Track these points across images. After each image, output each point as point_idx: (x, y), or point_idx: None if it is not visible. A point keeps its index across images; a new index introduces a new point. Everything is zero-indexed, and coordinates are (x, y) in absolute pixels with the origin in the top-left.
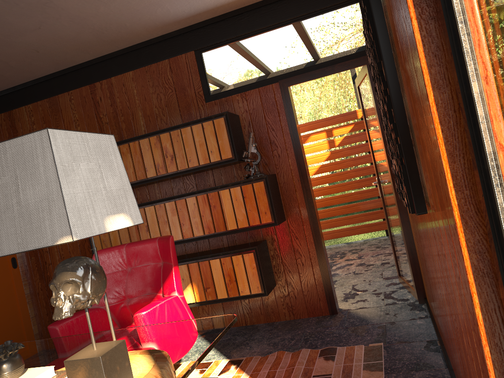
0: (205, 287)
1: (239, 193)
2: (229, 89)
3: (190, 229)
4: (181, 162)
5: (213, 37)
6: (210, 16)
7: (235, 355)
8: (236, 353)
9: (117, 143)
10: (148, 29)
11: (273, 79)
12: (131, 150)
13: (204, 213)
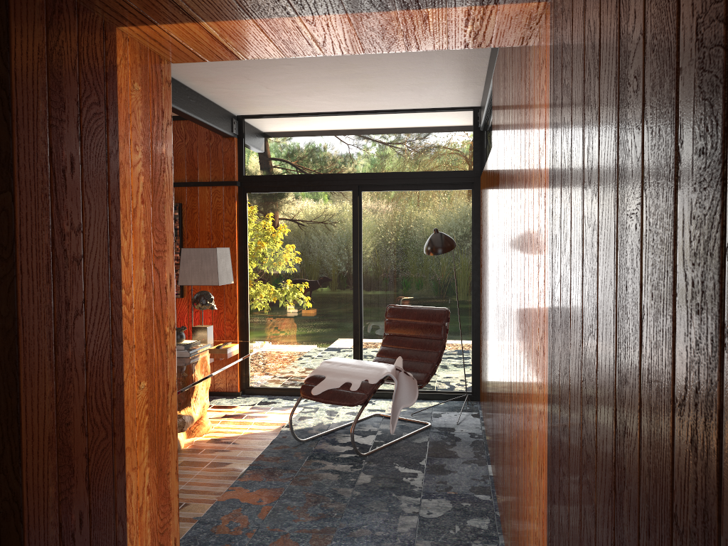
0: None
1: None
2: None
3: None
4: None
5: None
6: None
7: None
8: None
9: None
10: None
11: None
12: None
13: None
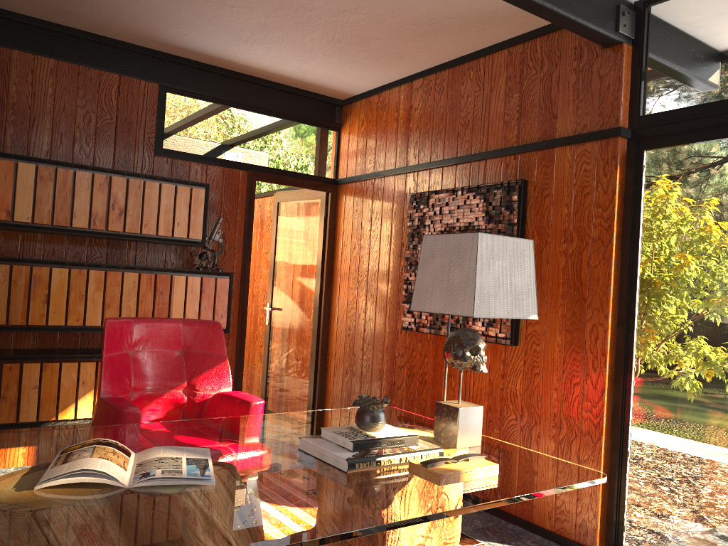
0: None
1: (198, 284)
2: (189, 153)
3: (118, 315)
4: (133, 222)
5: (190, 83)
6: (198, 60)
7: None
8: None
9: (32, 159)
10: (127, 30)
11: (242, 165)
12: (57, 179)
13: (144, 298)
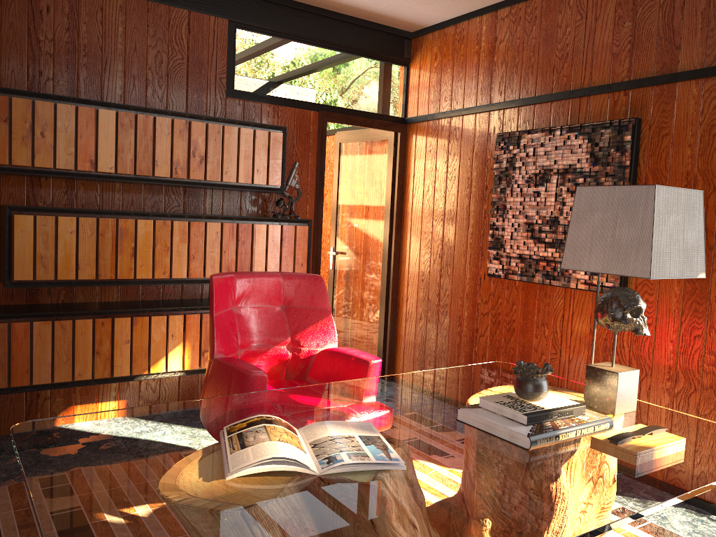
0: (203, 349)
1: (278, 233)
2: (260, 94)
3: (202, 266)
4: (213, 170)
5: (259, 17)
6: None
7: None
8: None
9: (111, 105)
10: None
11: (313, 105)
12: (137, 126)
13: (227, 248)
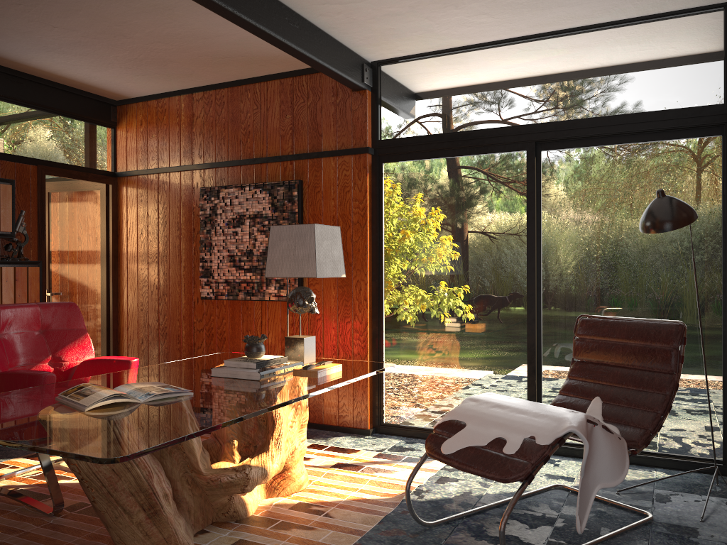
0: None
1: (12, 274)
2: None
3: None
4: None
5: None
6: None
7: (14, 455)
8: (11, 455)
9: None
10: None
11: (31, 160)
12: None
13: None
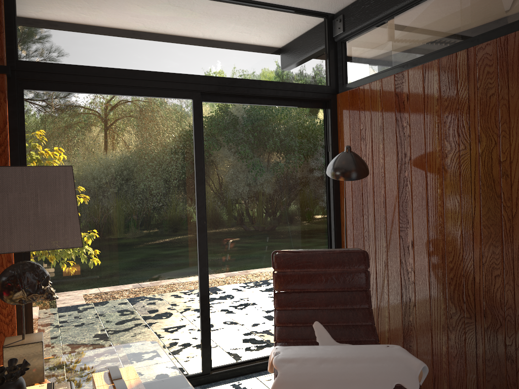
0: None
1: None
2: None
3: None
4: None
5: None
6: None
7: None
8: None
9: None
10: None
11: None
12: None
13: None
